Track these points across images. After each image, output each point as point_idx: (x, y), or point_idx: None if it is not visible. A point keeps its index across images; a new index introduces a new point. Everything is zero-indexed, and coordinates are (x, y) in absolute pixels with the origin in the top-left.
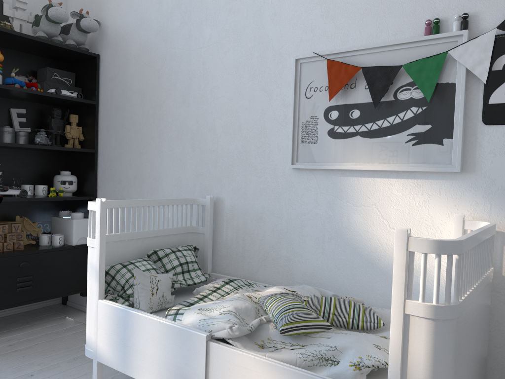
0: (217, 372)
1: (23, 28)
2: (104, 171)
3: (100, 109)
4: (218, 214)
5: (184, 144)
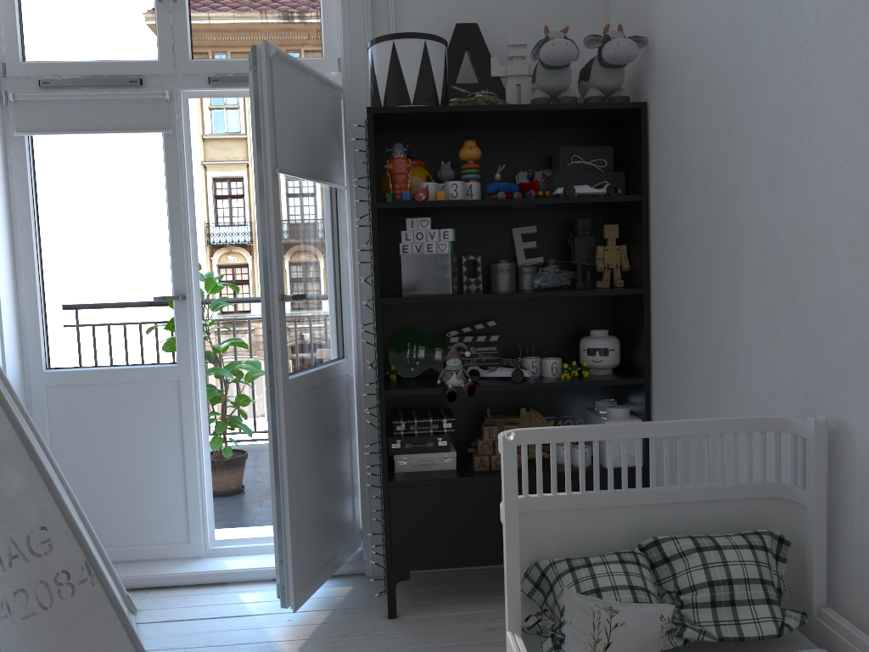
0: None
1: (522, 89)
2: (659, 331)
3: (651, 208)
4: (841, 464)
5: (774, 283)
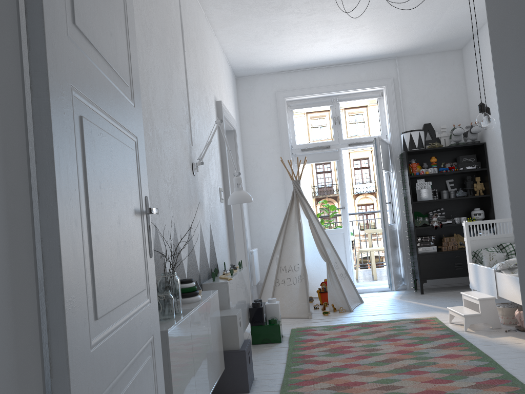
0: (498, 283)
1: (446, 140)
2: (496, 206)
3: (489, 171)
4: None
5: None
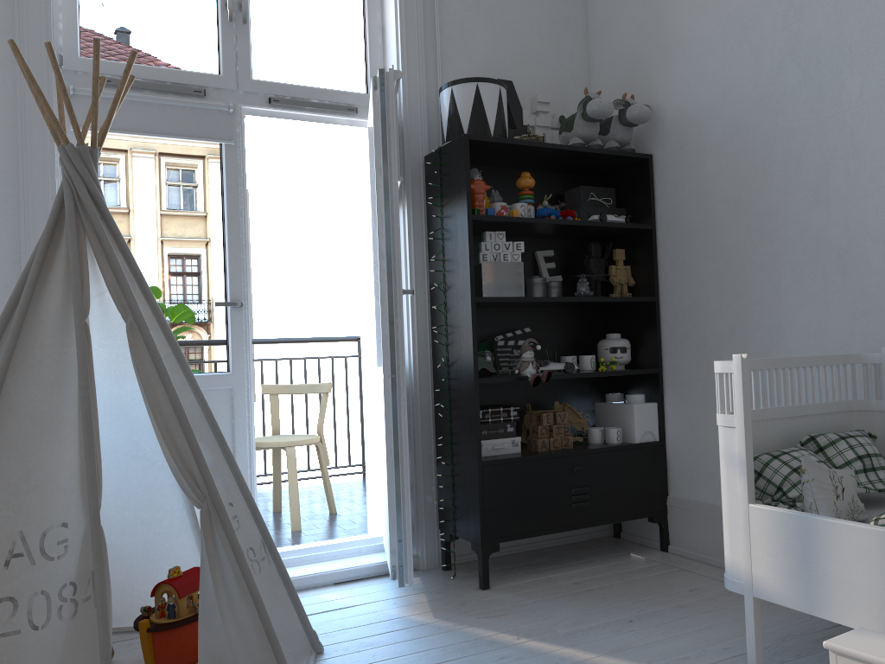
0: None
1: (547, 138)
2: (673, 329)
3: (658, 235)
4: None
5: (824, 269)
